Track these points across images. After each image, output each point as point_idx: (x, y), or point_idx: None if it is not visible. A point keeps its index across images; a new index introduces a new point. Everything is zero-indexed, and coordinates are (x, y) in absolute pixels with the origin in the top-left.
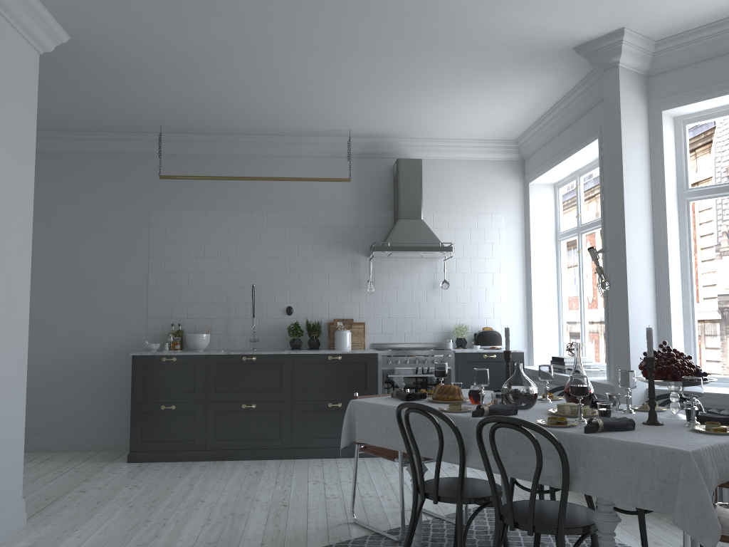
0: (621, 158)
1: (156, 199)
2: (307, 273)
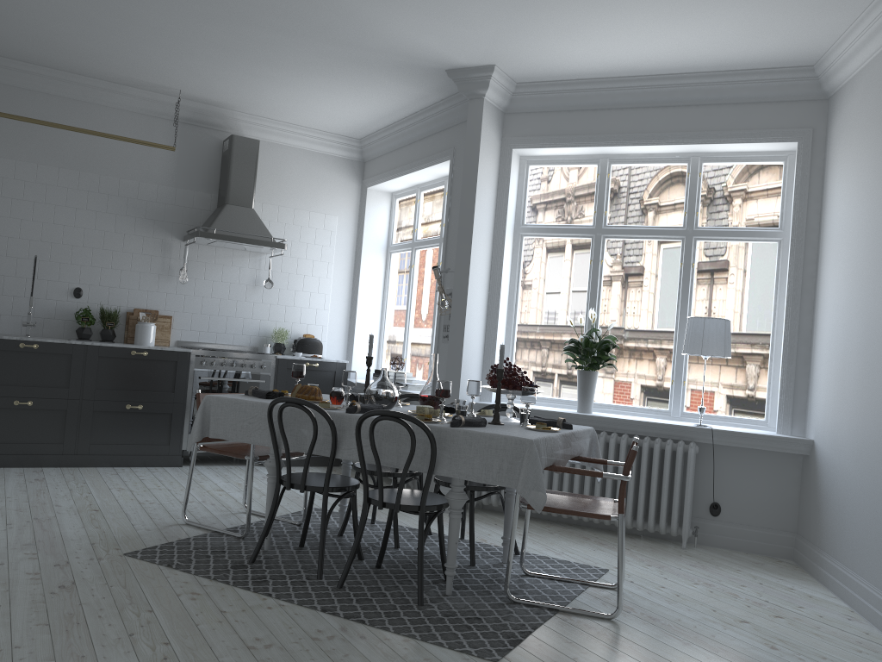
0: (475, 187)
1: None
2: (105, 251)
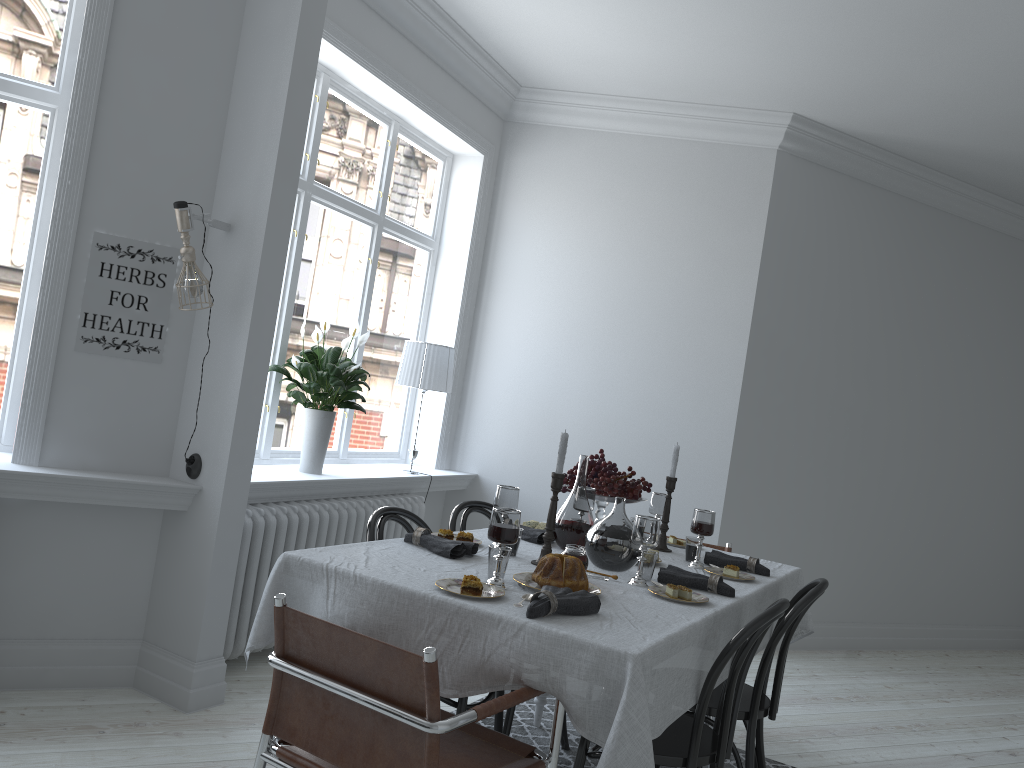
0: (313, 81)
1: None
2: None
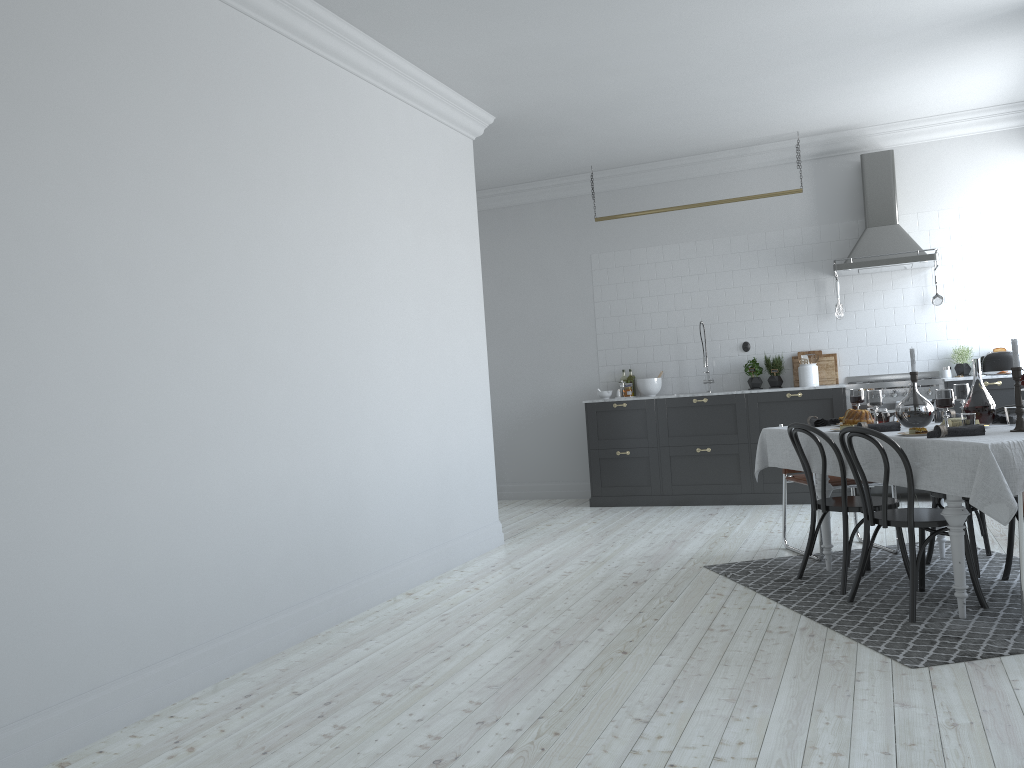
0: None
1: (596, 241)
2: (762, 303)
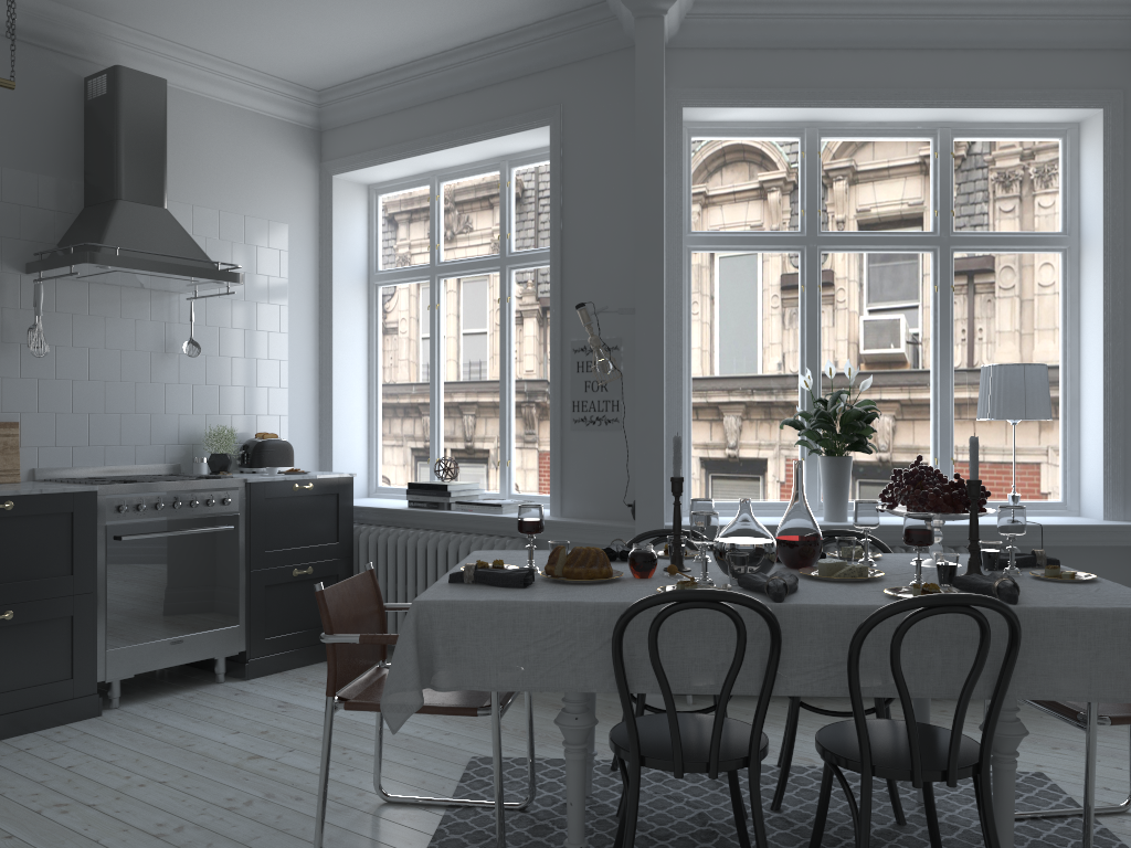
0: (662, 167)
1: None
2: None
